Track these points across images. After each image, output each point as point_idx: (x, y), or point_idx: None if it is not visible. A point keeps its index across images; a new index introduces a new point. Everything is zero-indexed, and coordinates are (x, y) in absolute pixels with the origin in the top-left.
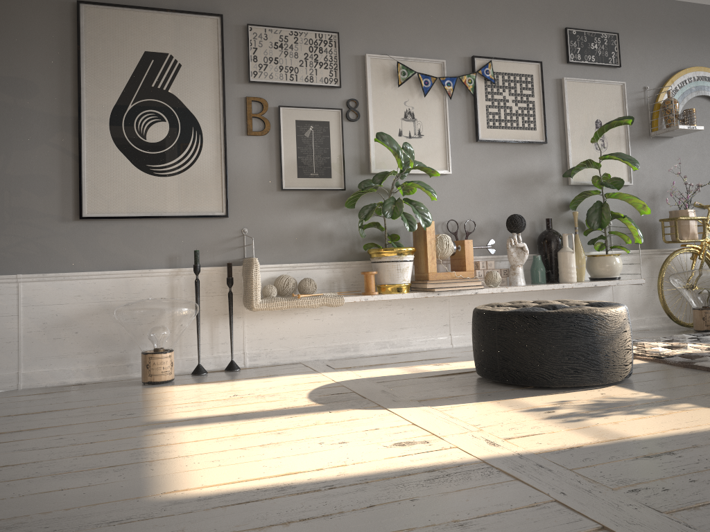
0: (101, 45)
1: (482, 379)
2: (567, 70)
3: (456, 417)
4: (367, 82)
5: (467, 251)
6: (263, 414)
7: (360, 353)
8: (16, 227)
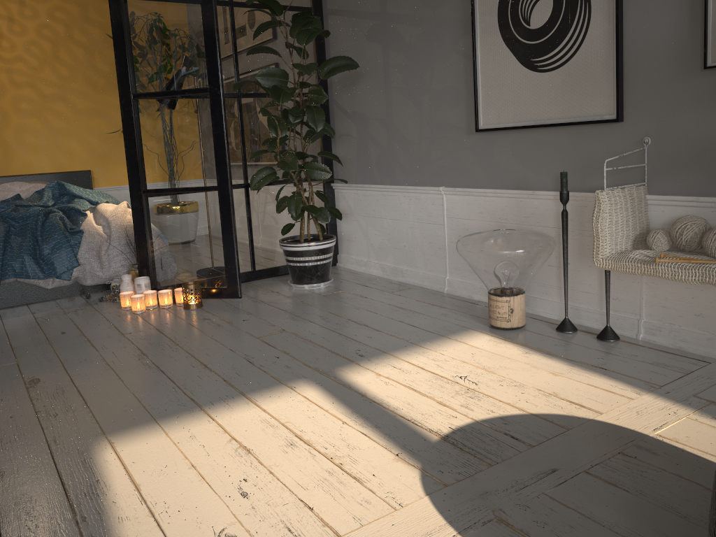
0: None
1: None
2: None
3: None
4: None
5: None
6: (374, 415)
7: None
8: (440, 141)
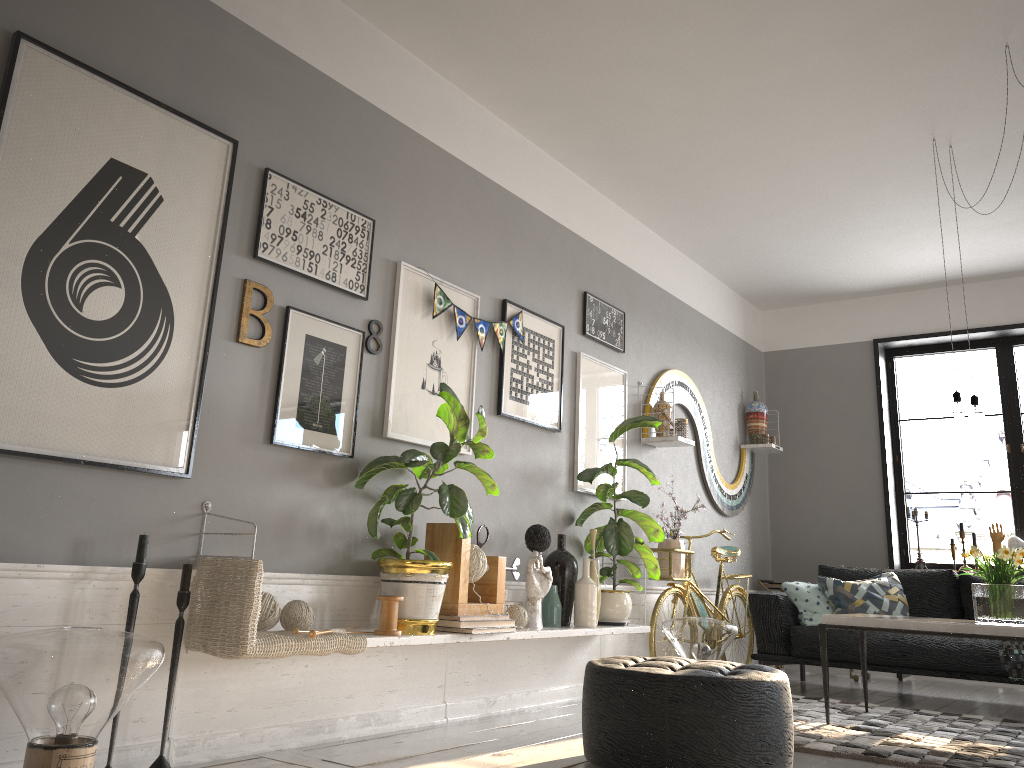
0: (42, 122)
1: None
2: (582, 343)
3: None
4: (398, 302)
5: (500, 574)
6: None
7: (338, 735)
8: None
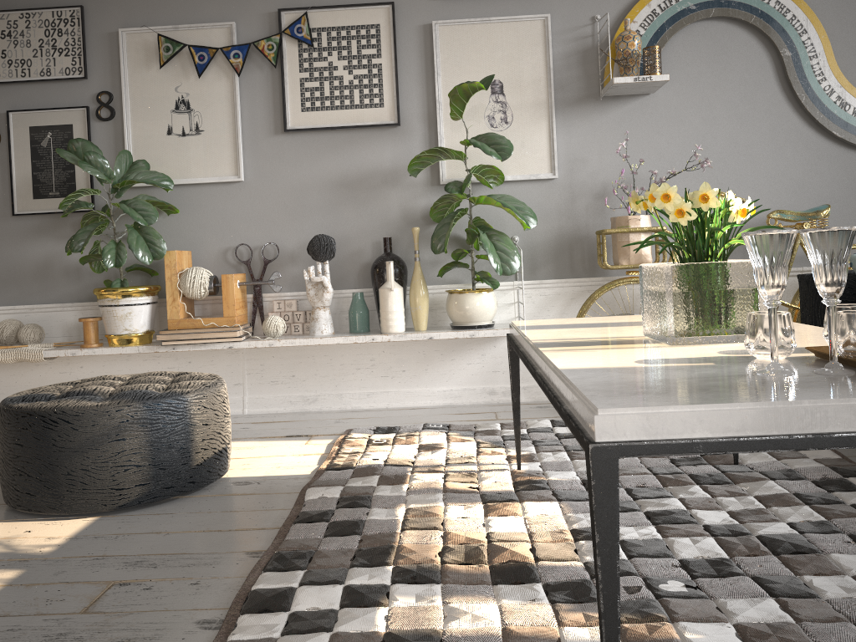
0: None
1: None
2: (444, 8)
3: None
4: (121, 67)
5: (226, 290)
6: None
7: None
8: None
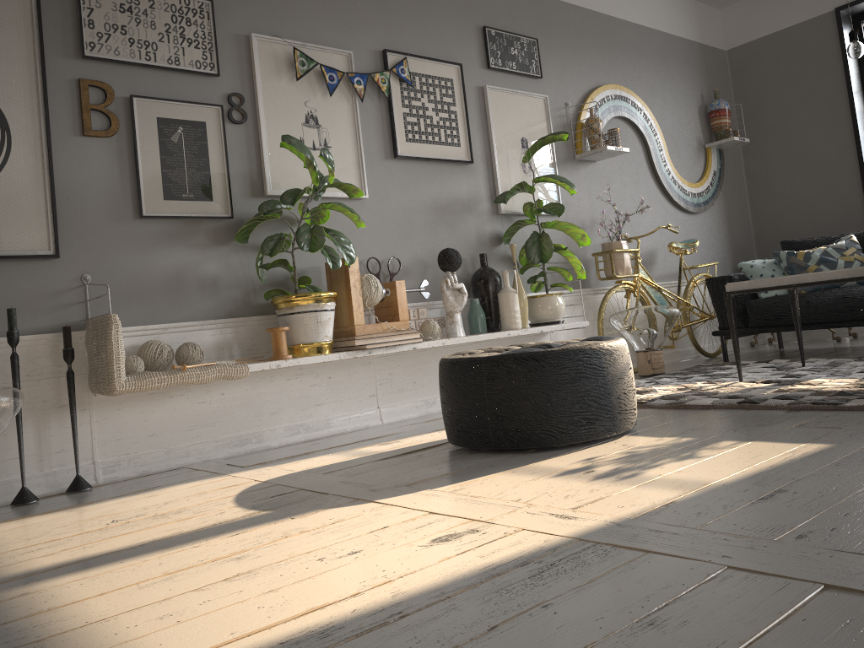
0: None
1: (462, 450)
2: (488, 77)
3: (479, 496)
4: (256, 72)
5: (400, 295)
6: (186, 538)
7: (266, 444)
8: None
